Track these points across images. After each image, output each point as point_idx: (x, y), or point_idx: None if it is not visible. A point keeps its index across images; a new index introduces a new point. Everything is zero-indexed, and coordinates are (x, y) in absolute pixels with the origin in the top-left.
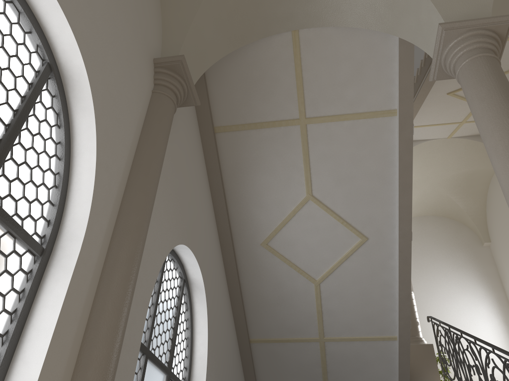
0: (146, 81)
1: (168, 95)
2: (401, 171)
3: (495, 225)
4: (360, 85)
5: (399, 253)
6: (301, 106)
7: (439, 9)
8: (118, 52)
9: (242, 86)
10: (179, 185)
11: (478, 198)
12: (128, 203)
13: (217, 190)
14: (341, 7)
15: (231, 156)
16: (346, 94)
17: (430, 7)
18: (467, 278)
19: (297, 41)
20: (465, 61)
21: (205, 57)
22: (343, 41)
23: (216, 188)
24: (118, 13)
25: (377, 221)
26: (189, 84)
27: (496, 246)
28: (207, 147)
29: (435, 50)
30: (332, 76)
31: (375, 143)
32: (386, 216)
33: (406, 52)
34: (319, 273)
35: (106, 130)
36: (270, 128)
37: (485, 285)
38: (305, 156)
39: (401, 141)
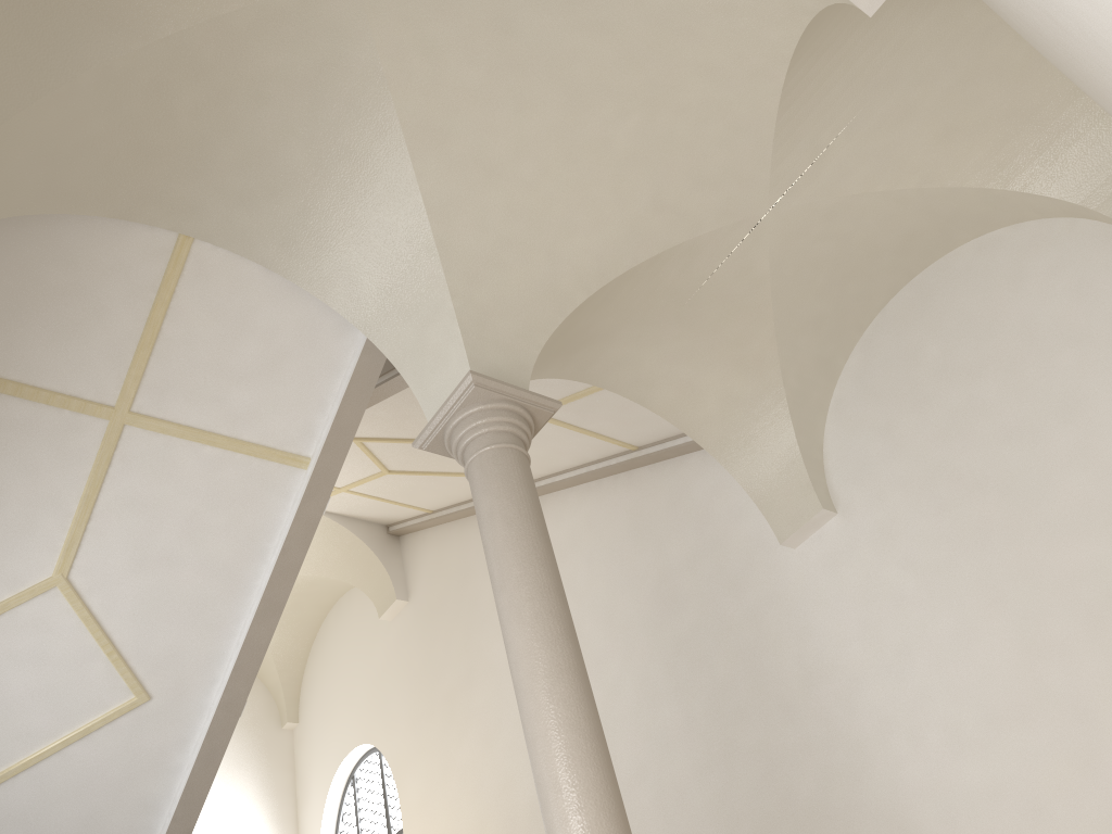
0: None
1: None
2: (277, 575)
3: (319, 692)
4: (265, 389)
5: (207, 739)
6: (132, 385)
7: (466, 341)
8: None
9: (12, 288)
10: None
11: (304, 631)
12: None
13: None
14: (298, 244)
15: None
16: (233, 395)
17: (453, 330)
18: (239, 792)
19: (184, 258)
20: (490, 446)
21: None
22: (268, 300)
23: None
24: None
25: (185, 664)
26: None
27: (307, 733)
28: None
29: (446, 405)
30: (222, 352)
31: (246, 507)
32: (208, 656)
33: (368, 370)
34: (0, 764)
35: None
36: (36, 402)
37: (267, 812)
38: (93, 489)
39: (299, 519)
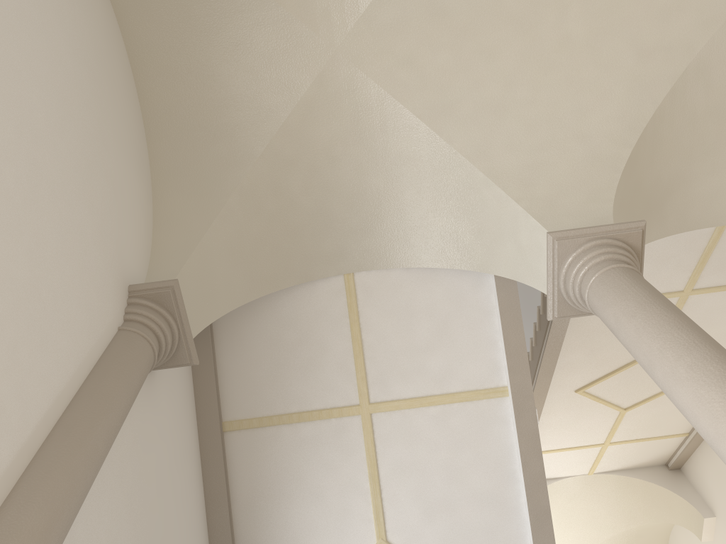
0: (110, 309)
1: (144, 334)
2: (530, 487)
3: None
4: (448, 349)
5: None
6: (362, 385)
7: (543, 223)
8: (66, 245)
9: (270, 355)
10: (148, 503)
11: None
12: (30, 485)
13: (222, 535)
14: (411, 239)
15: (249, 472)
16: (428, 363)
17: (531, 223)
18: None
19: (353, 288)
20: (594, 275)
21: (214, 301)
22: (418, 288)
23: (220, 532)
24: (78, 198)
25: None
26: (183, 327)
27: None
28: (208, 454)
29: (548, 271)
30: (406, 337)
31: (481, 442)
32: None
33: (508, 300)
34: None
35: (15, 345)
36: (313, 421)
37: None
38: (372, 467)
39: (522, 435)
